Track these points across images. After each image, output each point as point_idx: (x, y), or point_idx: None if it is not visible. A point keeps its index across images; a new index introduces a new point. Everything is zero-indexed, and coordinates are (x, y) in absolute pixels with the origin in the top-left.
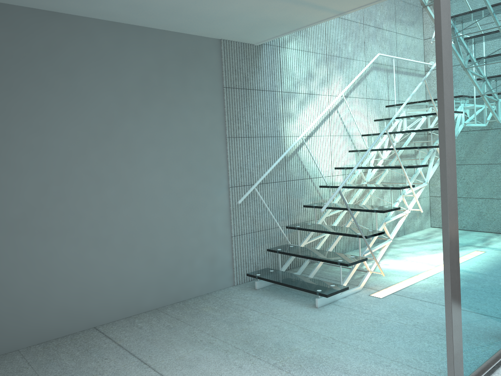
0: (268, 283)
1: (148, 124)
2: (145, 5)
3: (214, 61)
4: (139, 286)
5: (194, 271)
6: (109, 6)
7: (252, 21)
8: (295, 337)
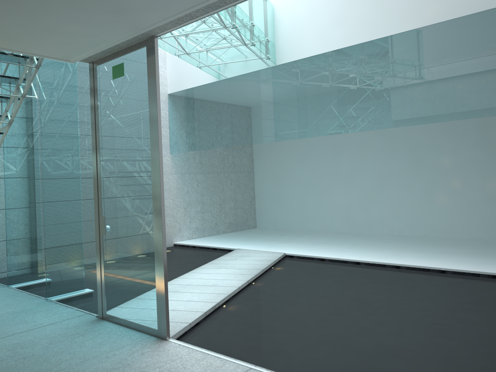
0: None
1: None
2: None
3: None
4: None
5: None
6: None
7: None
8: None
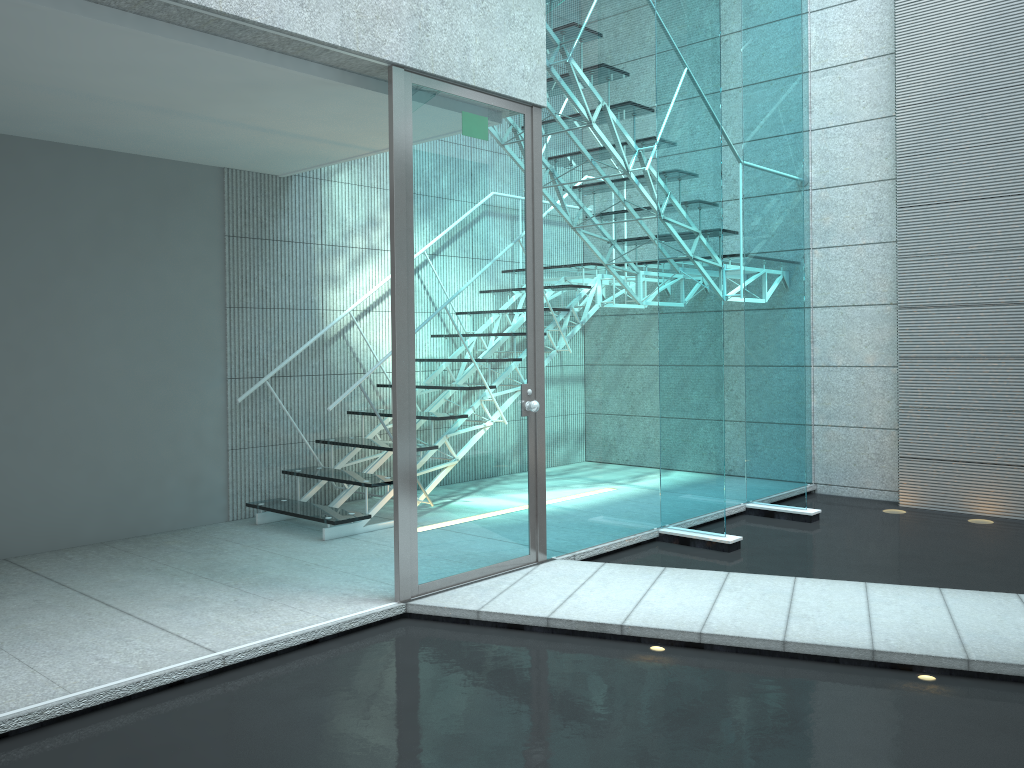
0: (277, 518)
1: (102, 283)
2: (97, 130)
3: (212, 199)
4: (76, 509)
5: (165, 495)
6: (47, 128)
7: (258, 152)
8: (271, 563)
